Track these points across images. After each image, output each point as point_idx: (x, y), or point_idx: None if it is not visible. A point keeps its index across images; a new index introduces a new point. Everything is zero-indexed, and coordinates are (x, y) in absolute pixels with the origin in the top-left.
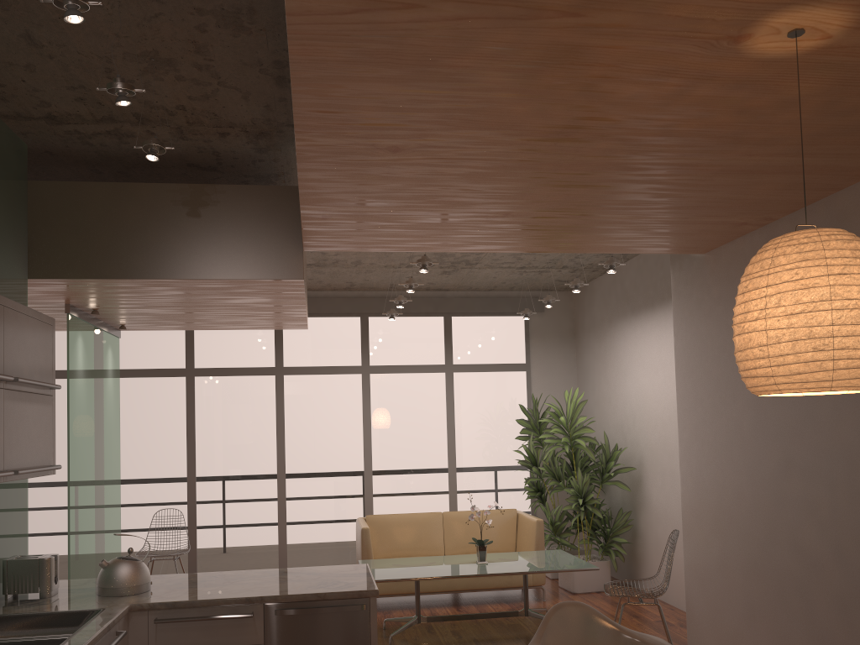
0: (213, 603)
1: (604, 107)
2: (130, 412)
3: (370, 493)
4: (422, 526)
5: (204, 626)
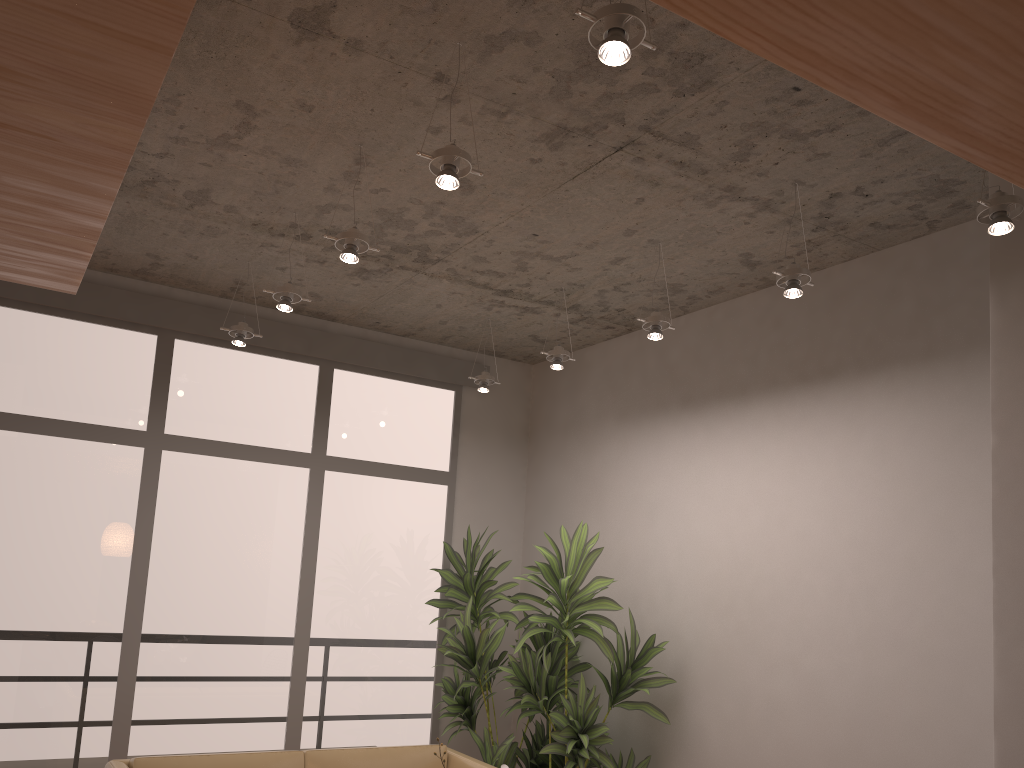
0: None
1: None
2: None
3: (130, 693)
4: None
5: None
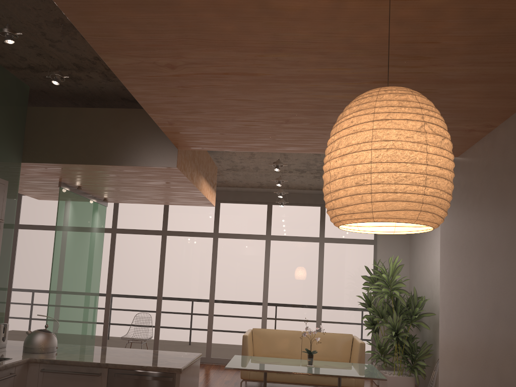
0: (77, 364)
1: (288, 22)
2: (129, 254)
3: (265, 315)
4: (287, 338)
5: (71, 378)
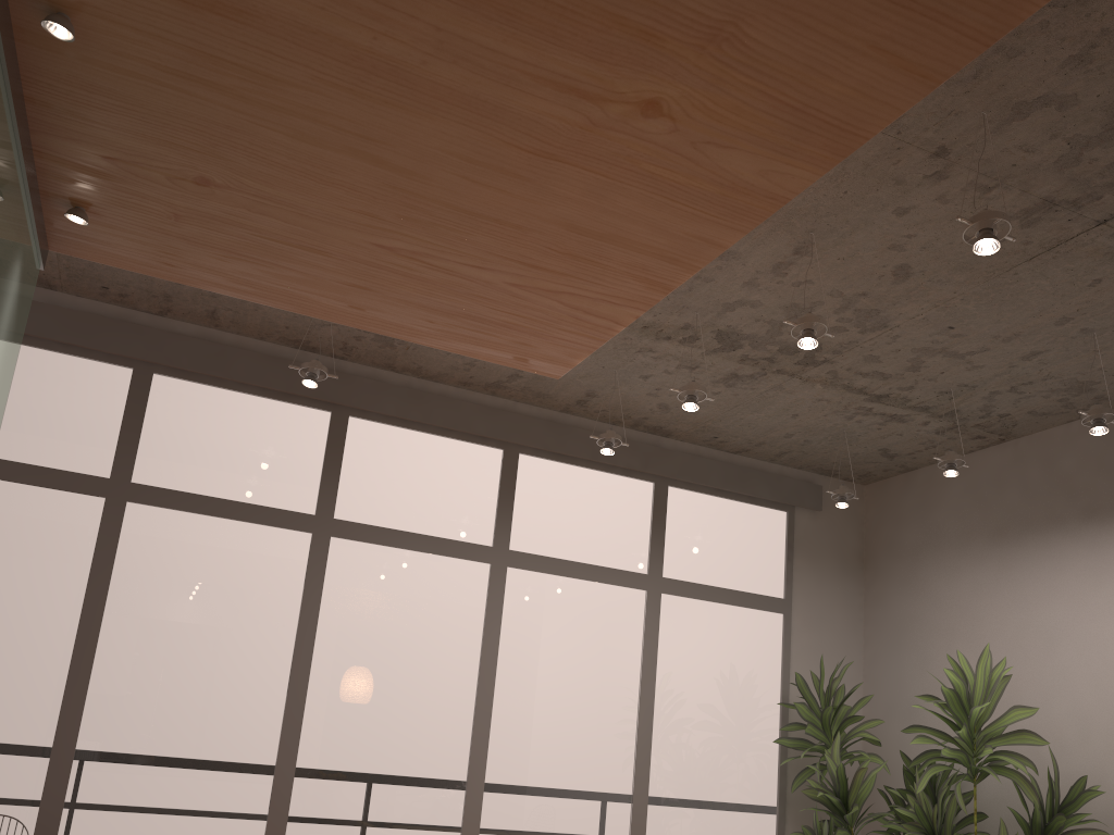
0: None
1: None
2: None
3: (475, 825)
4: None
5: None
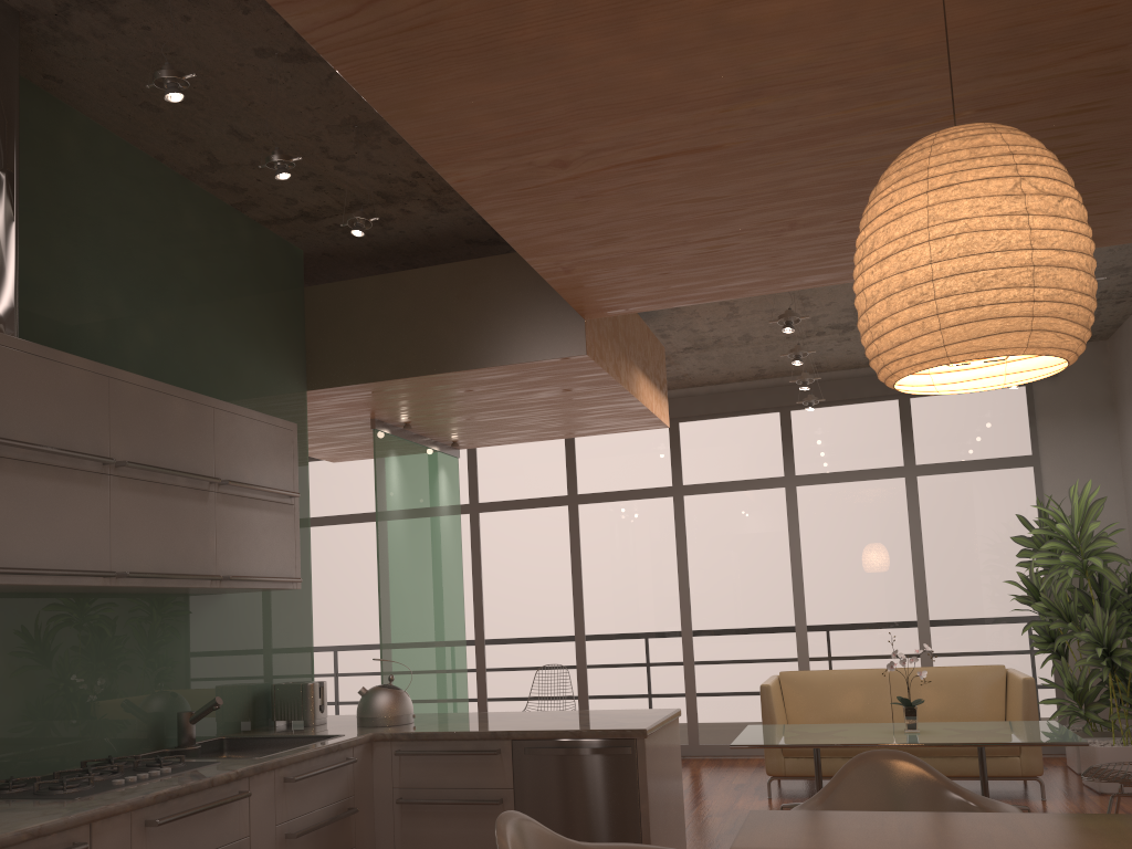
0: (456, 736)
1: (765, 42)
2: (509, 551)
3: (804, 647)
4: (857, 687)
5: (448, 763)
